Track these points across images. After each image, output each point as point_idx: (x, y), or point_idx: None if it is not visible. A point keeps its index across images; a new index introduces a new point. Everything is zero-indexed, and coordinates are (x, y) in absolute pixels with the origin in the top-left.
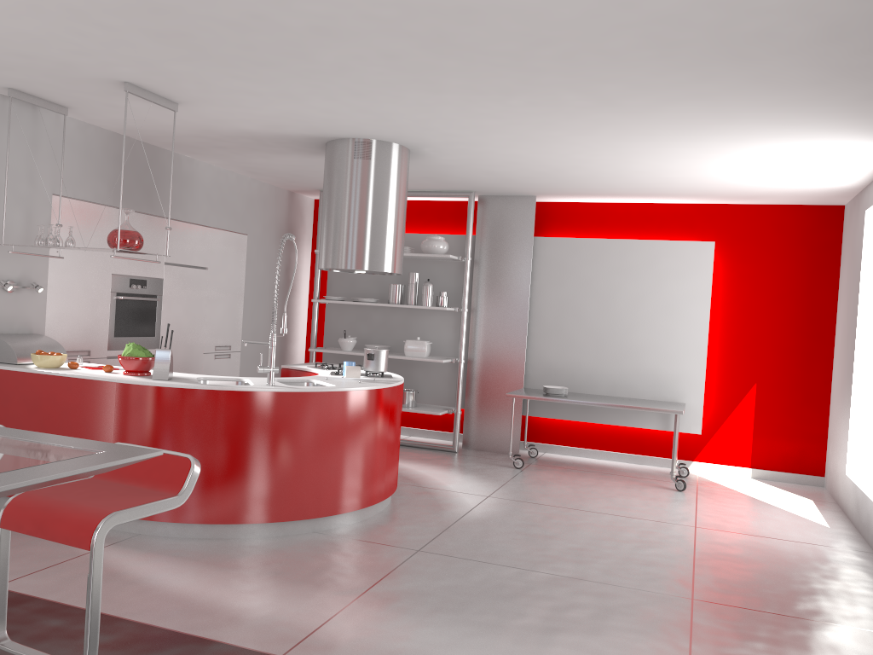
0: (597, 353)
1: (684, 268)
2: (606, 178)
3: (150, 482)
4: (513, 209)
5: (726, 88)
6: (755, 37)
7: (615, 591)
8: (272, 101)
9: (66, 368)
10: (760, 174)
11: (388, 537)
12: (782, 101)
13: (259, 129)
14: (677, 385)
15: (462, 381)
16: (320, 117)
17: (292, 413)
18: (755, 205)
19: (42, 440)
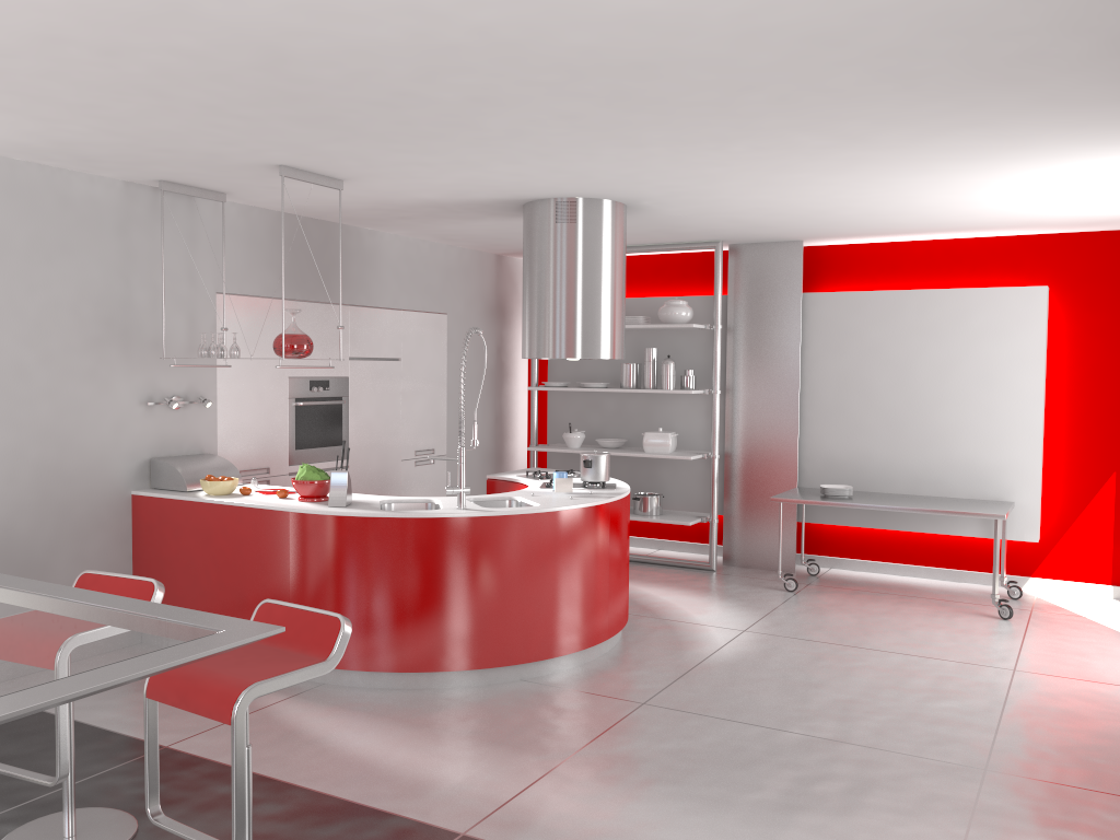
0: (892, 440)
1: (1005, 323)
2: (887, 216)
3: (299, 644)
4: (774, 259)
5: (1005, 113)
6: (1019, 59)
7: (884, 758)
8: (447, 169)
9: (238, 493)
10: (1096, 198)
11: (609, 686)
12: (1088, 119)
13: (441, 197)
14: (1002, 479)
15: (717, 482)
16: (508, 180)
17: (488, 541)
18: (1106, 231)
19: (167, 616)
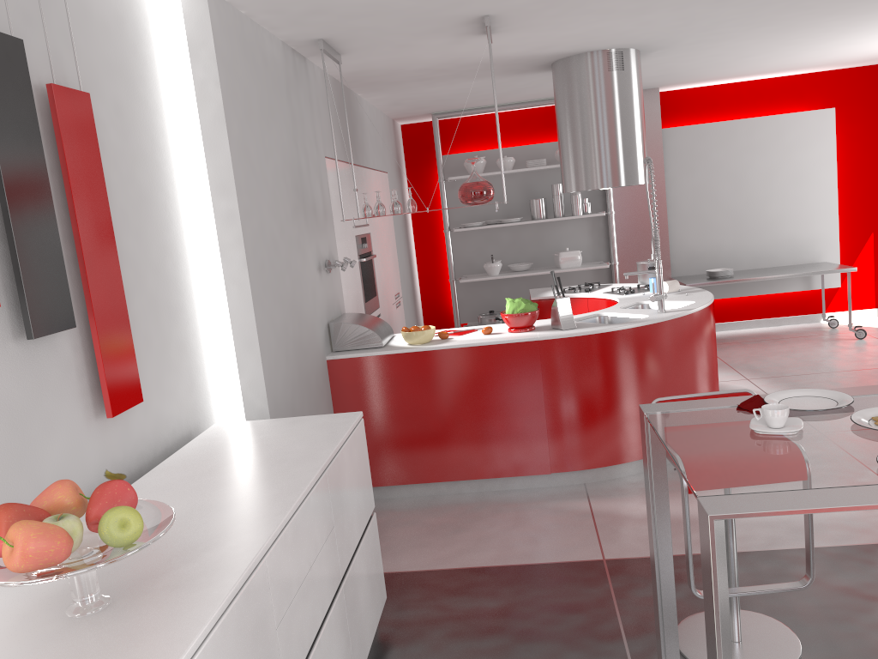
0: (736, 231)
1: (809, 137)
2: (771, 59)
3: None
4: None
5: None
6: None
7: None
8: (608, 18)
9: (432, 339)
10: None
11: None
12: None
13: (519, 52)
14: (814, 247)
15: (619, 282)
16: (621, 30)
17: (692, 334)
18: (856, 67)
19: None
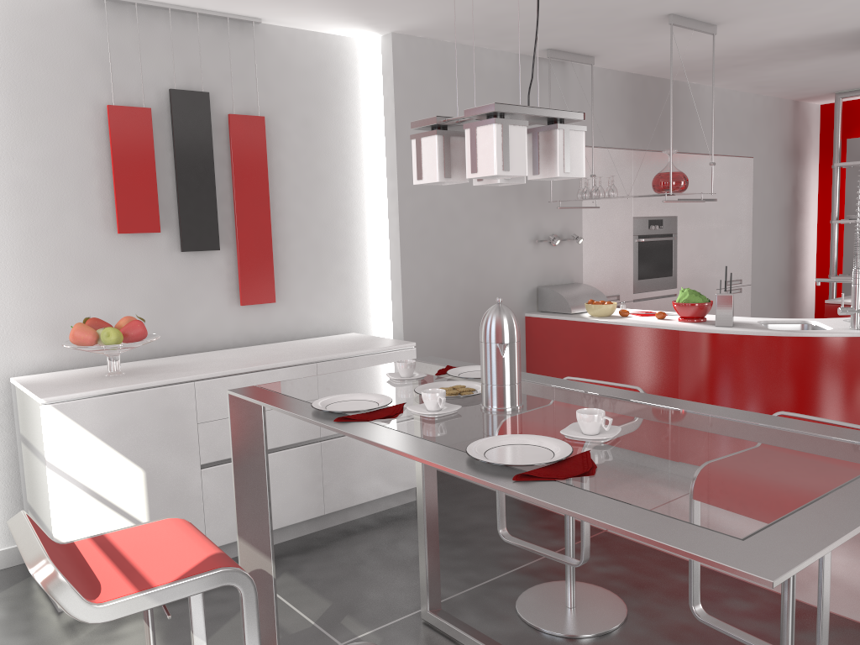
0: None
1: None
2: None
3: None
4: None
5: None
6: None
7: None
8: None
9: (616, 315)
10: None
11: None
12: None
13: (800, 34)
14: None
15: None
16: None
17: None
18: None
19: (802, 429)
